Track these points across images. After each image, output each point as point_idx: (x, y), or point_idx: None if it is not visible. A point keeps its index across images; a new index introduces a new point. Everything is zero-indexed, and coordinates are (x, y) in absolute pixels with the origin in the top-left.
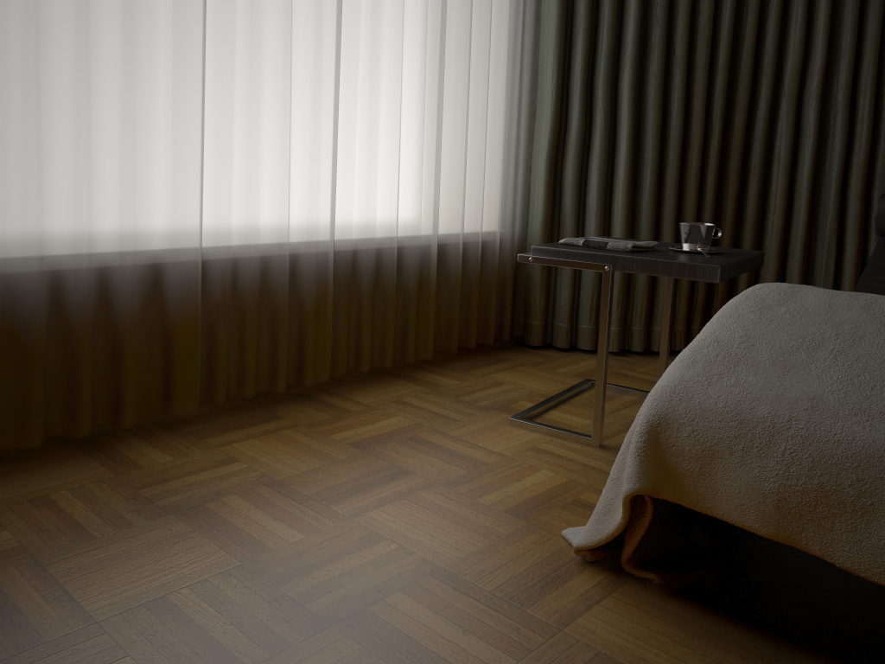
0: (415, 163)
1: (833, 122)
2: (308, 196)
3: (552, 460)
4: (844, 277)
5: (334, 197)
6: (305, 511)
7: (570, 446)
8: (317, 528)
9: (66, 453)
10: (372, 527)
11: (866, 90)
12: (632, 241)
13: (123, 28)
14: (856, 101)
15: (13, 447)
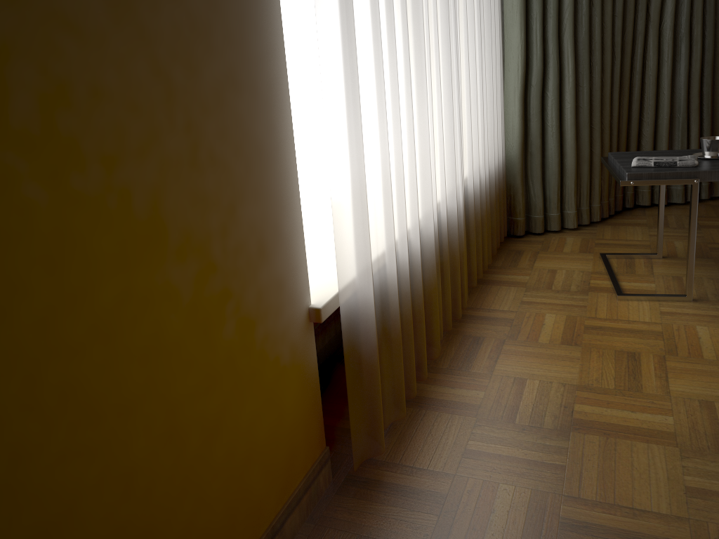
0: (479, 119)
1: (679, 44)
2: (456, 163)
3: (687, 318)
4: (692, 148)
5: (462, 159)
6: (637, 400)
7: (677, 305)
8: (667, 409)
9: (406, 413)
10: (692, 397)
11: (698, 19)
12: (675, 157)
13: (404, 57)
14: (691, 28)
15: (392, 421)
